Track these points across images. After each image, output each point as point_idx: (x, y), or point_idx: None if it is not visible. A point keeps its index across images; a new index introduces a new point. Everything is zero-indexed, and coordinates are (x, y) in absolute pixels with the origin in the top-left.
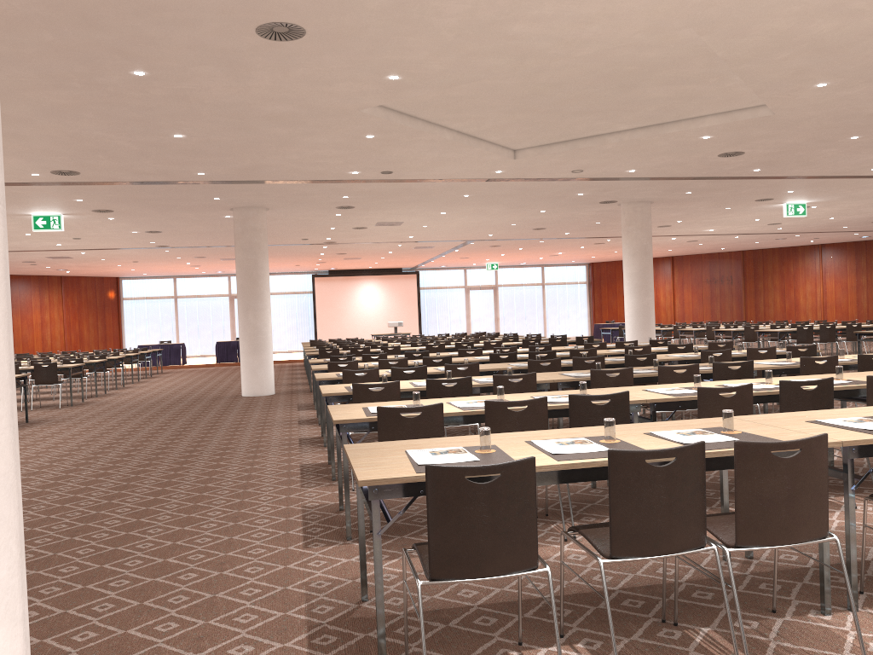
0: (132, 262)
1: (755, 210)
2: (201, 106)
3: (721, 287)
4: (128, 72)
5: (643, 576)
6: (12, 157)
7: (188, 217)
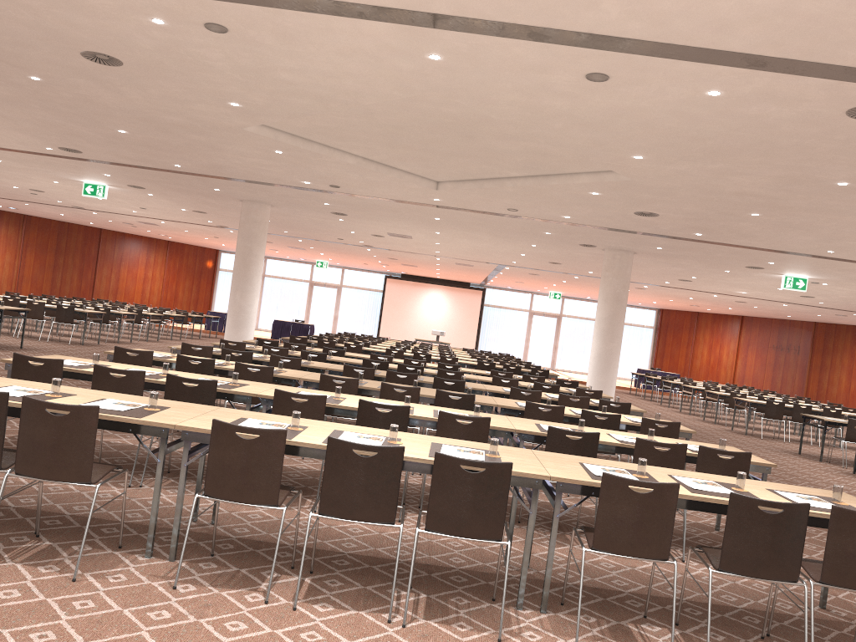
0: (214, 237)
1: (762, 277)
2: (111, 109)
3: (787, 356)
4: (26, 76)
5: (109, 513)
6: (16, 132)
7: (214, 203)
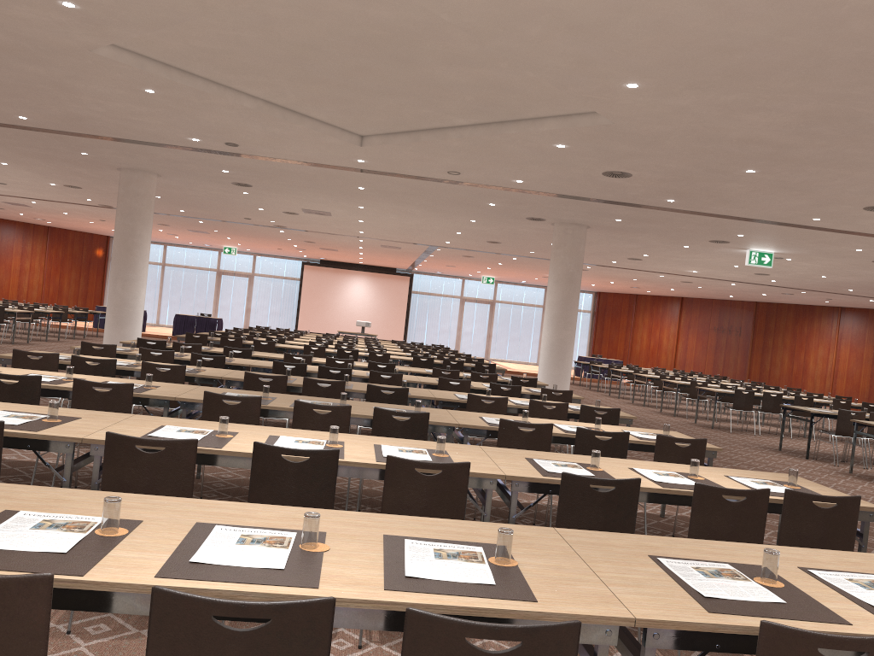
0: (100, 220)
1: (722, 253)
2: None
3: (728, 338)
4: None
5: None
6: None
7: (86, 174)
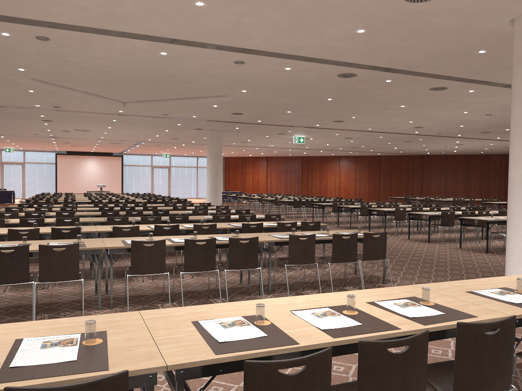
0: None
1: (283, 138)
2: None
3: (291, 175)
4: None
5: (53, 300)
6: None
7: None
